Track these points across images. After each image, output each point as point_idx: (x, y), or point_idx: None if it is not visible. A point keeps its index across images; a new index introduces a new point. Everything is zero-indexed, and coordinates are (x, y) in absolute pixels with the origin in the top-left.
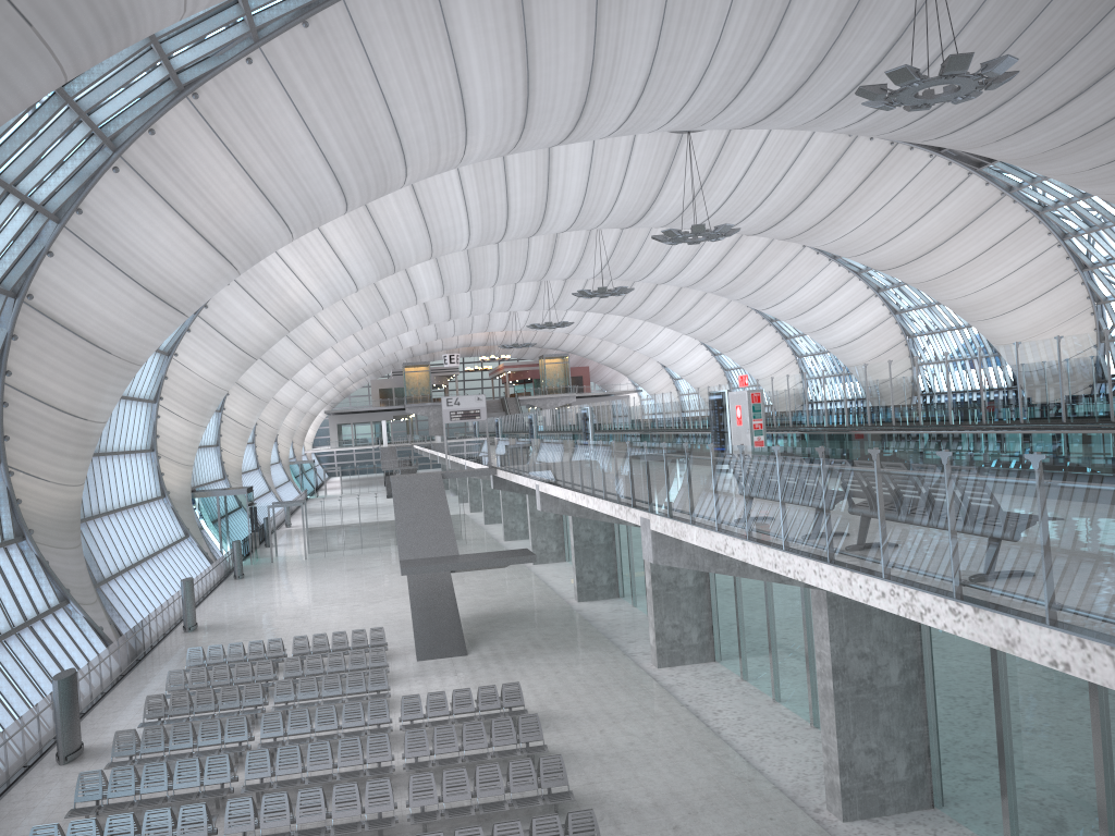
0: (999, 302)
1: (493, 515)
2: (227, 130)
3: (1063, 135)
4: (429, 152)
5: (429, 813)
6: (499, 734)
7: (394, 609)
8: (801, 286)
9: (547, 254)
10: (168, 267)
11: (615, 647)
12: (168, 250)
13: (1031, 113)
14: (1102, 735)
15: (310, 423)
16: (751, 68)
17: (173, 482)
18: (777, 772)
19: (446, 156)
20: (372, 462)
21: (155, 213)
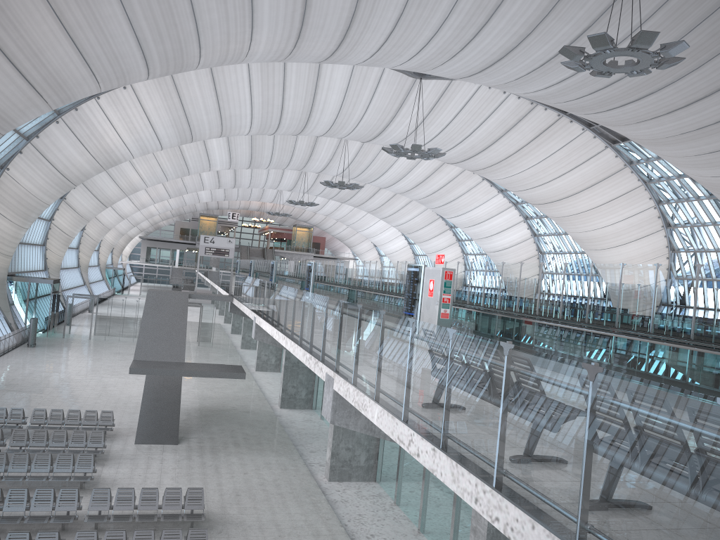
0: (607, 239)
1: (238, 328)
2: None
3: (684, 126)
4: (220, 40)
5: None
6: None
7: (137, 392)
8: (476, 207)
9: (307, 152)
10: None
11: (299, 455)
12: None
13: (667, 106)
14: None
15: (127, 243)
16: (478, 27)
17: None
18: None
19: (235, 47)
20: (169, 276)
21: None
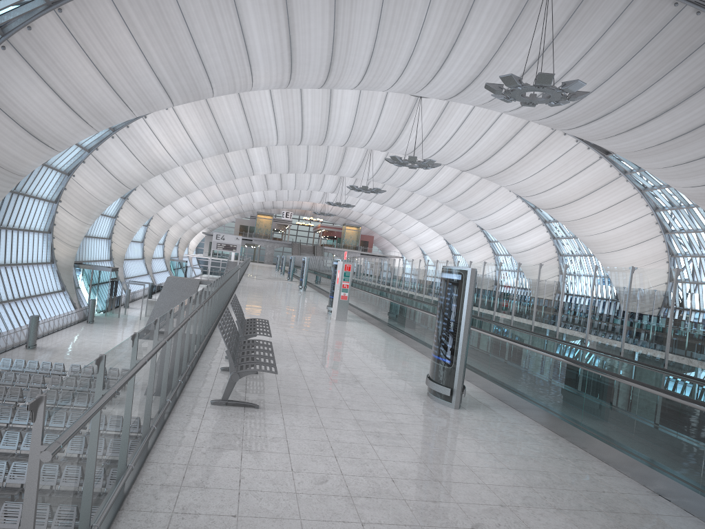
0: (610, 243)
1: None
2: (82, 36)
3: (645, 142)
4: (226, 76)
5: None
6: None
7: None
8: (497, 210)
9: (339, 159)
10: (39, 116)
11: None
12: (39, 106)
13: (625, 124)
14: None
15: (192, 238)
16: (441, 60)
17: (61, 255)
18: None
19: (239, 81)
20: None
21: (30, 81)
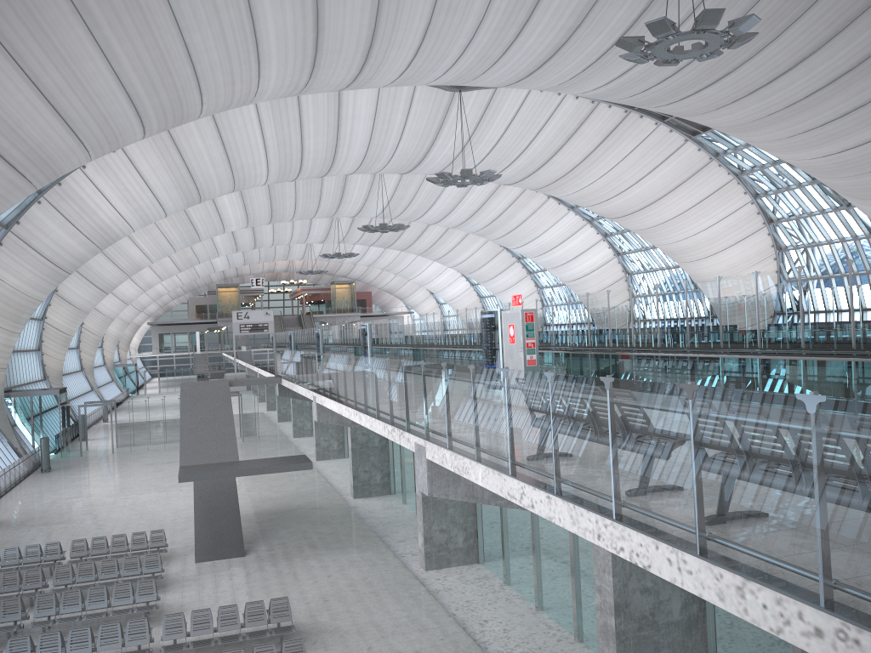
0: (703, 247)
1: (286, 414)
2: (11, 38)
3: (771, 106)
4: (224, 82)
5: None
6: None
7: (184, 505)
8: (545, 230)
9: (337, 194)
10: None
11: (386, 547)
12: None
13: (748, 85)
14: None
15: (135, 333)
16: (519, 25)
17: None
18: None
19: (241, 88)
20: (190, 365)
21: None
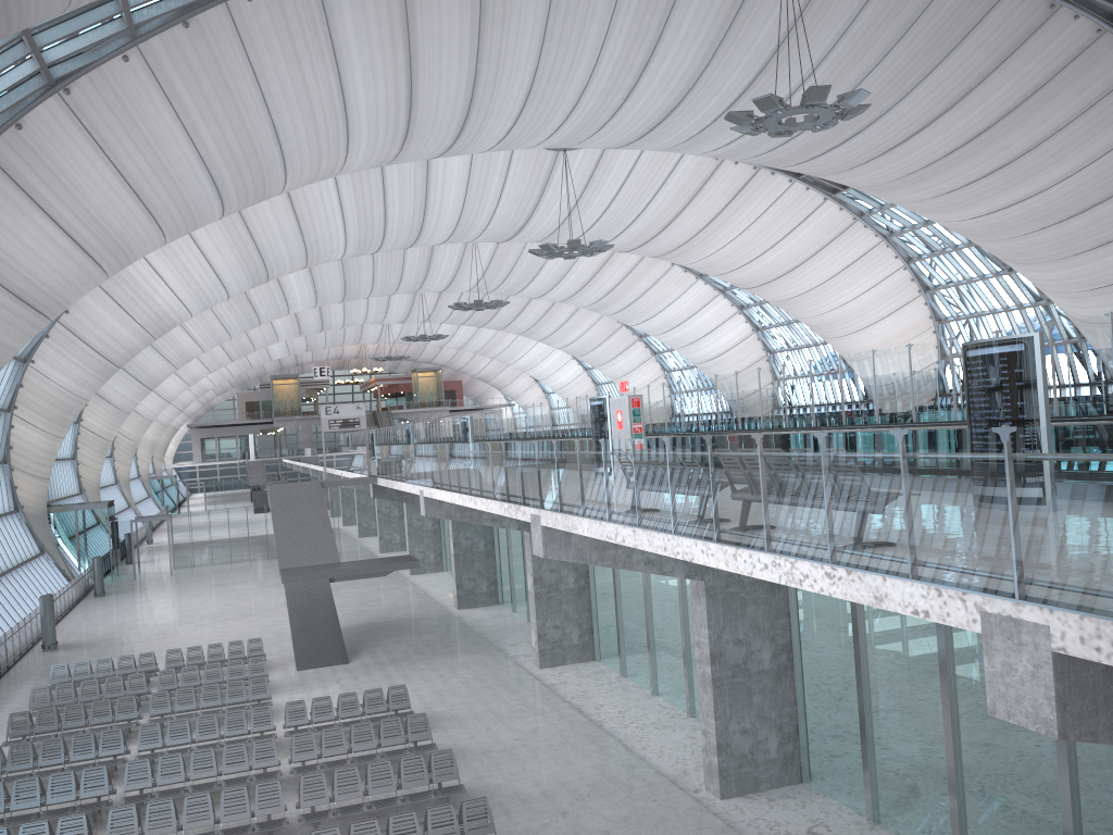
0: (852, 320)
1: (368, 528)
2: (100, 128)
3: (908, 166)
4: (310, 159)
5: (321, 812)
6: (387, 734)
7: (270, 621)
8: (670, 303)
9: (422, 266)
10: (32, 267)
11: (497, 650)
12: (33, 250)
13: (881, 144)
14: (950, 701)
15: (172, 437)
16: (627, 90)
17: (28, 496)
18: (658, 758)
19: (327, 163)
20: (237, 477)
21: (20, 211)
